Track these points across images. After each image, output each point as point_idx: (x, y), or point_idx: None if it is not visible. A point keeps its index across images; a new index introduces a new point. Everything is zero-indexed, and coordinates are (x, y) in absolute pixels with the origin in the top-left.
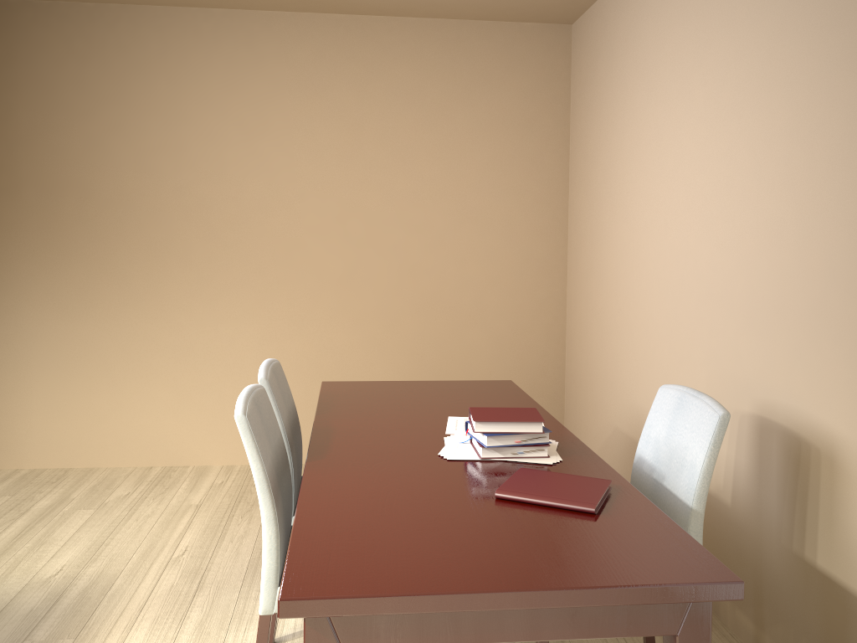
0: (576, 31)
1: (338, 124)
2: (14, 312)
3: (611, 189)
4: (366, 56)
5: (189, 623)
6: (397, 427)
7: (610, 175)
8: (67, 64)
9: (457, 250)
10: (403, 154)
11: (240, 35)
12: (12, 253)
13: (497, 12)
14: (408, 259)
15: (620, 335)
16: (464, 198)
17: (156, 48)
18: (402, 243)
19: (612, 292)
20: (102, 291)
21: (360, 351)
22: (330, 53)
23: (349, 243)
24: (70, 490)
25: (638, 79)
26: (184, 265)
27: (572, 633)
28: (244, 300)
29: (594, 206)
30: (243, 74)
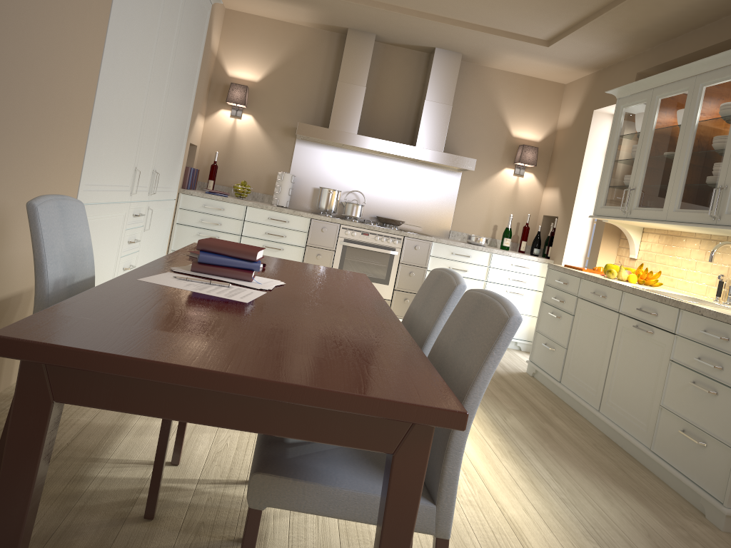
0: None
1: None
2: None
3: None
4: None
5: None
6: (312, 305)
7: None
8: None
9: None
10: None
11: None
12: None
13: None
14: None
15: None
16: None
17: None
18: None
19: None
20: None
21: None
22: None
23: None
24: None
25: None
26: None
27: None
28: None
29: None
30: None
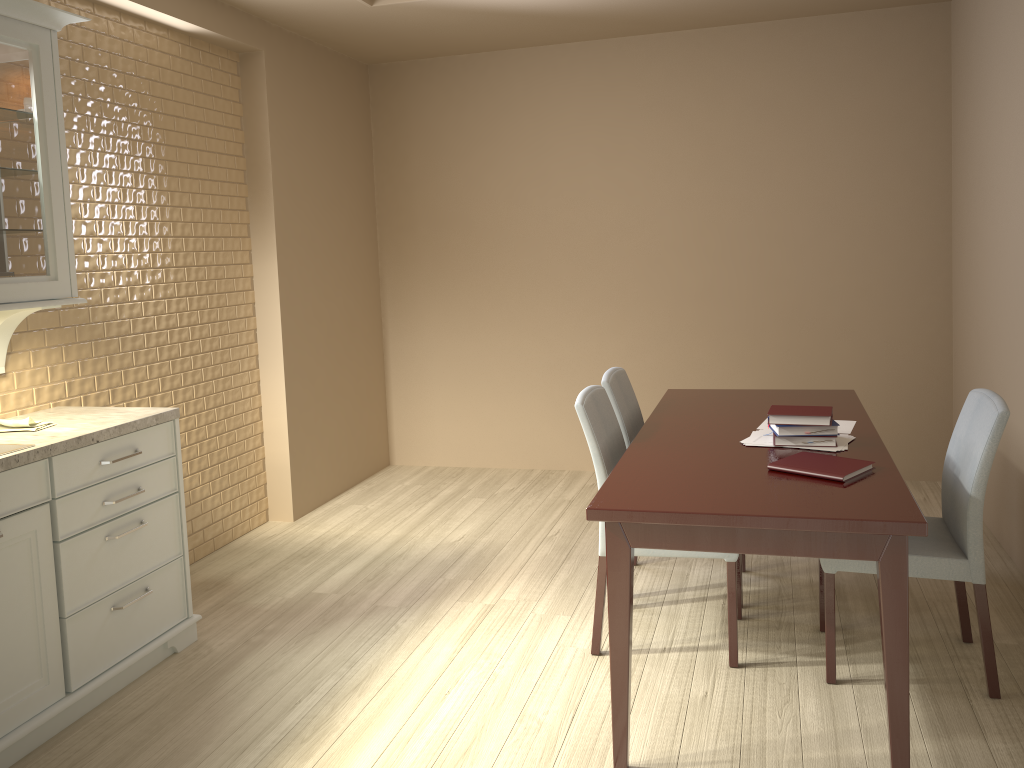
0: (954, 9)
1: (691, 140)
2: (416, 332)
3: (982, 188)
4: (717, 68)
5: (557, 579)
6: (717, 423)
7: (982, 172)
8: (447, 112)
9: (821, 260)
10: (760, 164)
11: (594, 65)
12: (413, 281)
13: (856, 4)
14: (769, 272)
15: (991, 345)
16: (828, 204)
17: (520, 88)
18: (761, 255)
19: (985, 299)
20: (485, 312)
21: (721, 365)
22: (681, 70)
23: (707, 258)
24: (467, 483)
25: (1000, 70)
26: (553, 286)
27: (794, 551)
28: (608, 317)
29: (971, 205)
30: (599, 102)
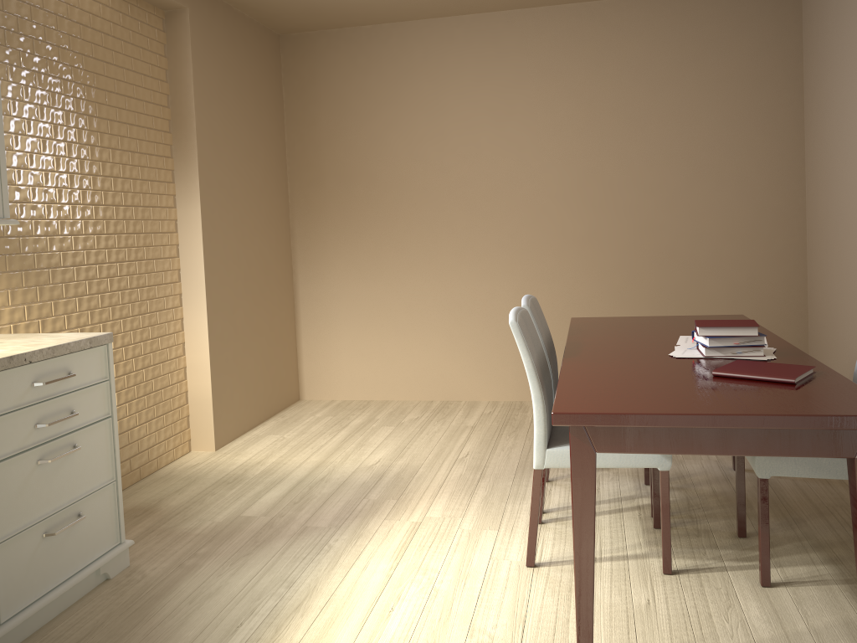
0: None
1: (574, 101)
2: (325, 277)
3: (844, 135)
4: (597, 38)
5: (477, 496)
6: (635, 341)
7: (843, 121)
8: (353, 77)
9: (691, 207)
10: (636, 122)
11: (487, 35)
12: (321, 231)
13: None
14: (644, 218)
15: None
16: (696, 157)
17: (419, 56)
18: (637, 203)
19: (849, 234)
20: (388, 258)
21: (603, 302)
22: (565, 39)
23: (589, 206)
24: (374, 414)
25: None
26: (450, 234)
27: (767, 451)
28: (500, 261)
29: (829, 153)
30: (491, 68)
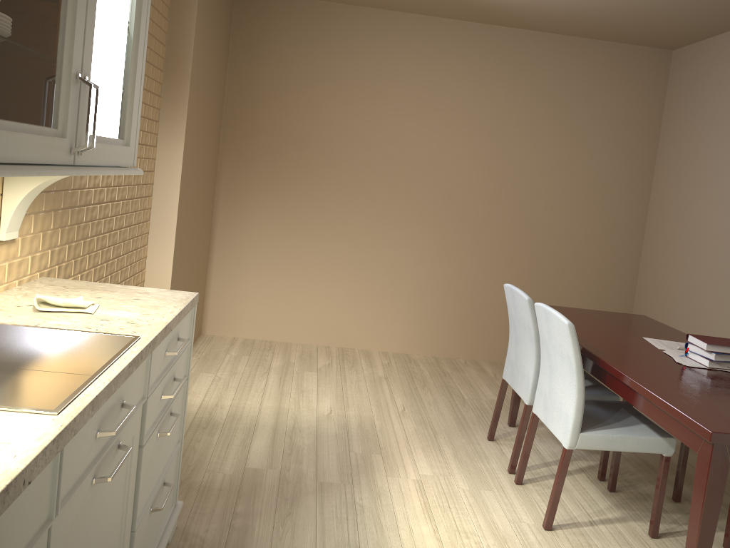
0: (677, 56)
1: (491, 109)
2: (244, 224)
3: (708, 183)
4: (517, 60)
5: (447, 454)
6: (620, 341)
7: (709, 172)
8: (301, 45)
9: (565, 212)
10: (535, 136)
11: (428, 35)
12: (247, 180)
13: (623, 37)
14: (529, 215)
15: (707, 290)
16: (576, 173)
17: (366, 40)
18: (526, 202)
19: (700, 258)
20: (307, 215)
21: (485, 279)
22: (492, 55)
23: (488, 198)
24: (286, 356)
25: None
26: (367, 202)
27: None
28: (407, 233)
29: (685, 192)
30: (427, 65)
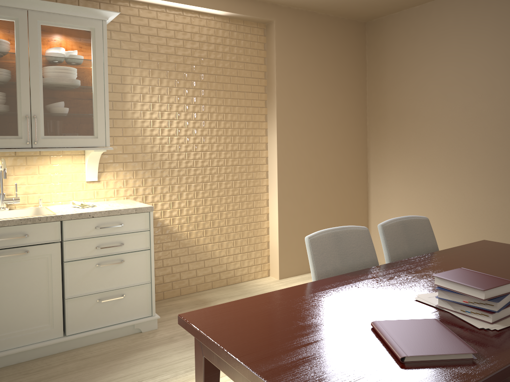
0: None
1: None
2: (385, 181)
3: None
4: None
5: None
6: None
7: None
8: (407, 44)
9: None
10: None
11: None
12: (384, 150)
13: None
14: None
15: None
16: None
17: (451, 21)
18: None
19: None
20: (424, 171)
21: None
22: None
23: None
24: None
25: None
26: (468, 156)
27: None
28: (508, 181)
29: None
30: (506, 23)
